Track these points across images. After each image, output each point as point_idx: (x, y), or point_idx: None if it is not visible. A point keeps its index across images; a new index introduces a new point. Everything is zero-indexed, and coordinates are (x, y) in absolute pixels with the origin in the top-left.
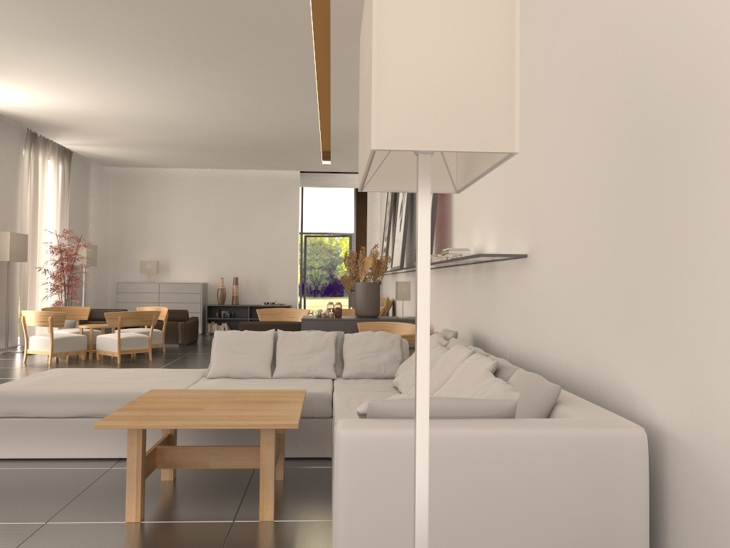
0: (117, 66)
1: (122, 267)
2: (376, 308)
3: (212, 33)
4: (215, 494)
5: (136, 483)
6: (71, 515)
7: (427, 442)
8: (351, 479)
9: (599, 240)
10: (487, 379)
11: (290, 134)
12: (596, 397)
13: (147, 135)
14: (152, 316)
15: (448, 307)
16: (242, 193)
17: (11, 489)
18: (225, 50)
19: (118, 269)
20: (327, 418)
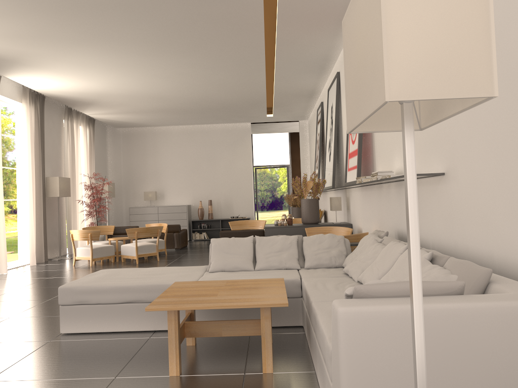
0: (128, 57)
1: (131, 196)
2: (316, 217)
3: (193, 29)
4: (227, 355)
5: (175, 348)
6: (131, 372)
7: (422, 315)
8: (349, 343)
9: (512, 159)
10: (426, 266)
11: (245, 97)
12: (515, 276)
13: (146, 105)
14: (158, 230)
15: (373, 214)
16: (211, 140)
17: (86, 354)
18: (202, 41)
19: (129, 198)
20: (298, 297)
